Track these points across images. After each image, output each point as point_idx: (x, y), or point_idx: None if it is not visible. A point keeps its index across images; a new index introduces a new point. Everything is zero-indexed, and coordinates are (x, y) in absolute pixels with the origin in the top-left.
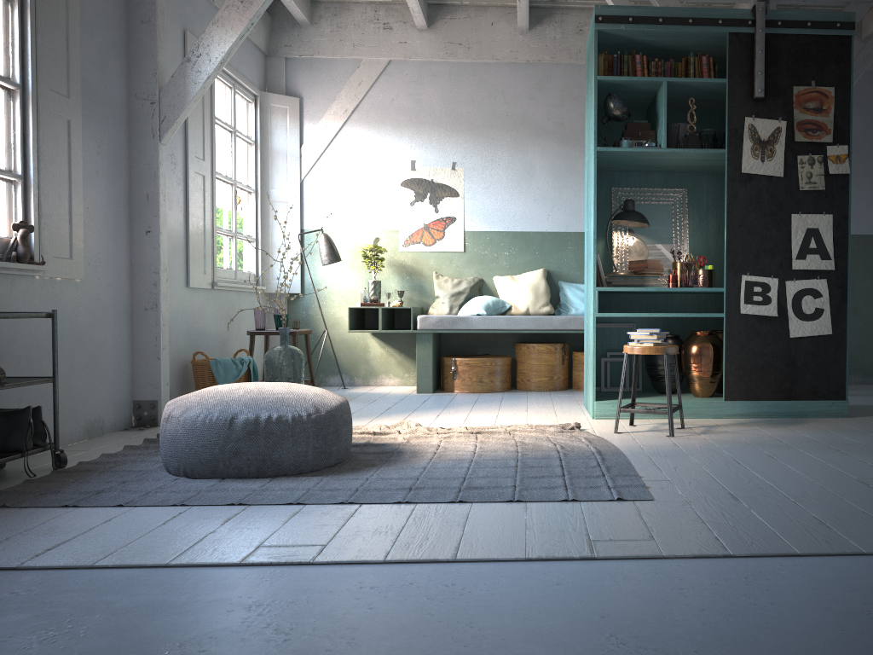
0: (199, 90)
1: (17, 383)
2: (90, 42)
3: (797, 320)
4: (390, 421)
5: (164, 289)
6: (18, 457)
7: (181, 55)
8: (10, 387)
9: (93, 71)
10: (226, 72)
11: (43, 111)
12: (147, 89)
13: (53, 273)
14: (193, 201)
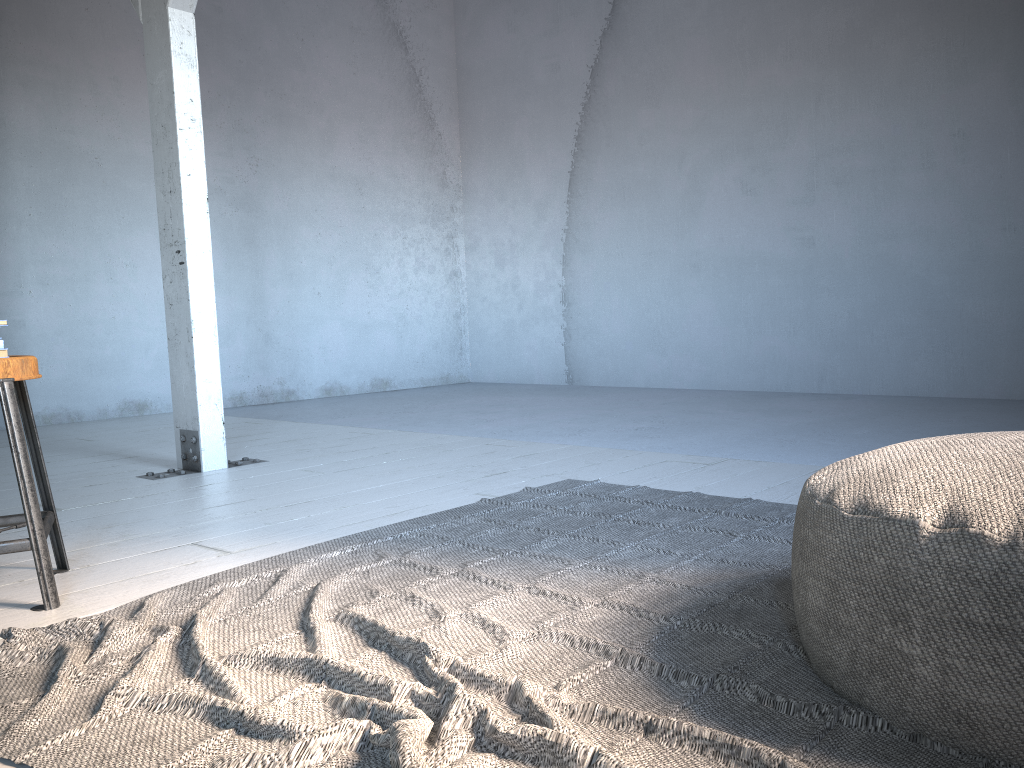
0: None
1: None
2: None
3: None
4: None
5: None
6: None
7: None
8: None
9: None
10: None
11: None
12: None
13: None
14: None
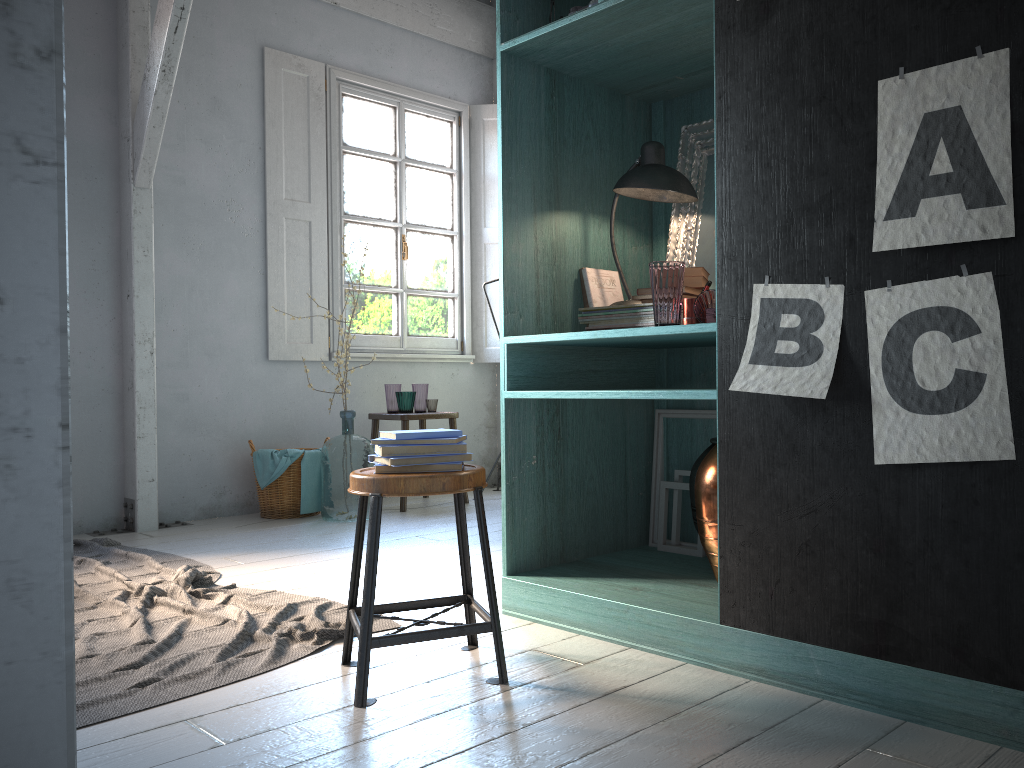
0: (150, 112)
1: None
2: None
3: (898, 410)
4: (291, 562)
5: (146, 364)
6: None
7: (254, 79)
8: None
9: None
10: (378, 89)
11: None
12: (126, 125)
13: None
14: (280, 254)
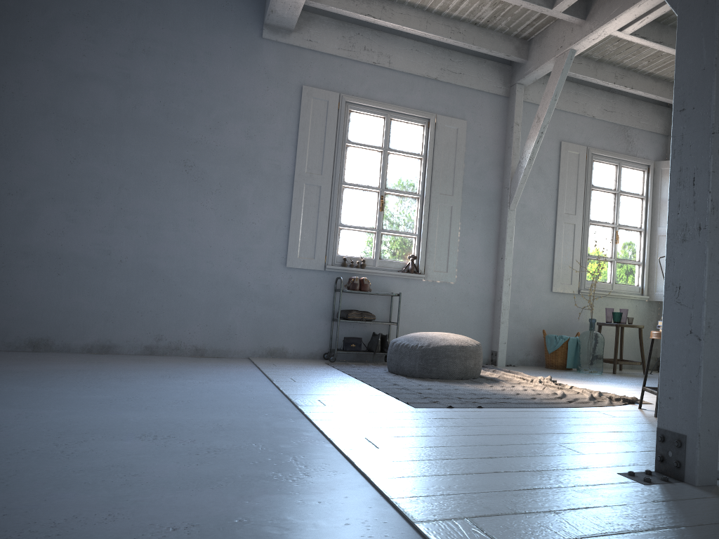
0: (521, 177)
1: (373, 321)
2: (473, 166)
3: None
4: (580, 382)
5: (506, 289)
6: (370, 353)
7: (556, 156)
8: (369, 323)
9: (473, 179)
10: (609, 157)
11: (433, 204)
12: (507, 182)
13: (432, 278)
14: (560, 240)
